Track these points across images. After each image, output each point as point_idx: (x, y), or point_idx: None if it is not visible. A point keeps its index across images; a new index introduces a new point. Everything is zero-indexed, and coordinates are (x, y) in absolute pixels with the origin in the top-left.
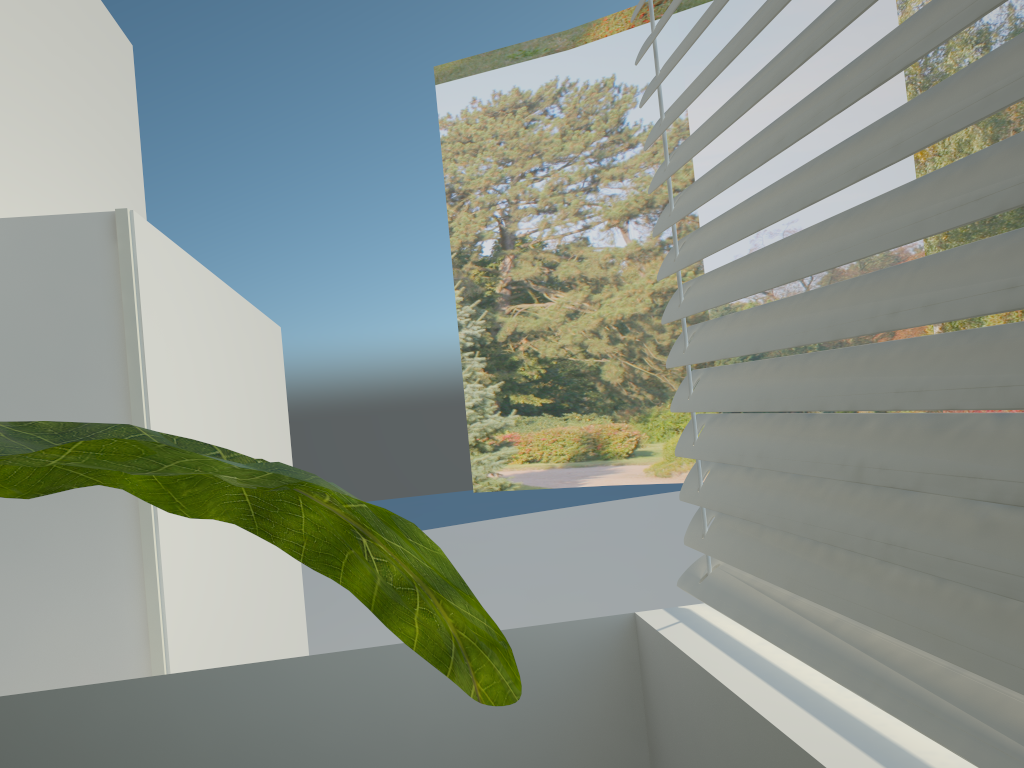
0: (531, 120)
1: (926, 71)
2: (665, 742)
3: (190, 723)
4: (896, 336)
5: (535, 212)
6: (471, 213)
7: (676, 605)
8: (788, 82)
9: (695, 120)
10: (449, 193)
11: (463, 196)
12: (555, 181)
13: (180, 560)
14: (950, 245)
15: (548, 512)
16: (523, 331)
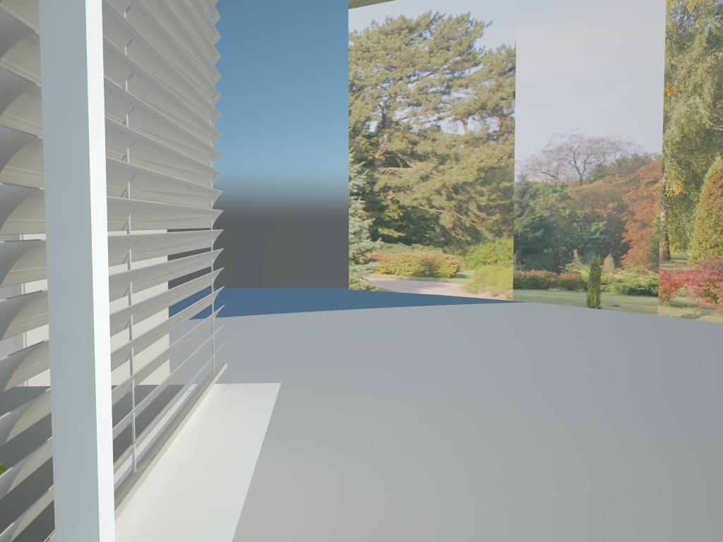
0: (410, 40)
1: (680, 31)
2: None
3: (2, 406)
4: (635, 215)
5: (406, 105)
6: (364, 101)
7: (419, 378)
8: (586, 29)
9: (520, 50)
10: (351, 86)
11: (360, 89)
12: (422, 84)
13: (42, 335)
14: (679, 156)
15: (386, 309)
16: (391, 186)
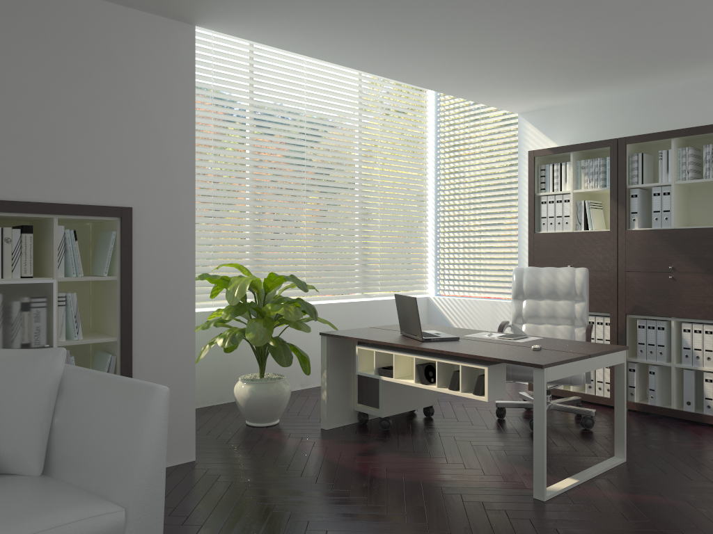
0: None
1: None
2: None
3: None
4: None
5: None
6: None
7: None
8: None
9: None
10: None
11: None
12: None
13: None
14: None
15: None
16: None
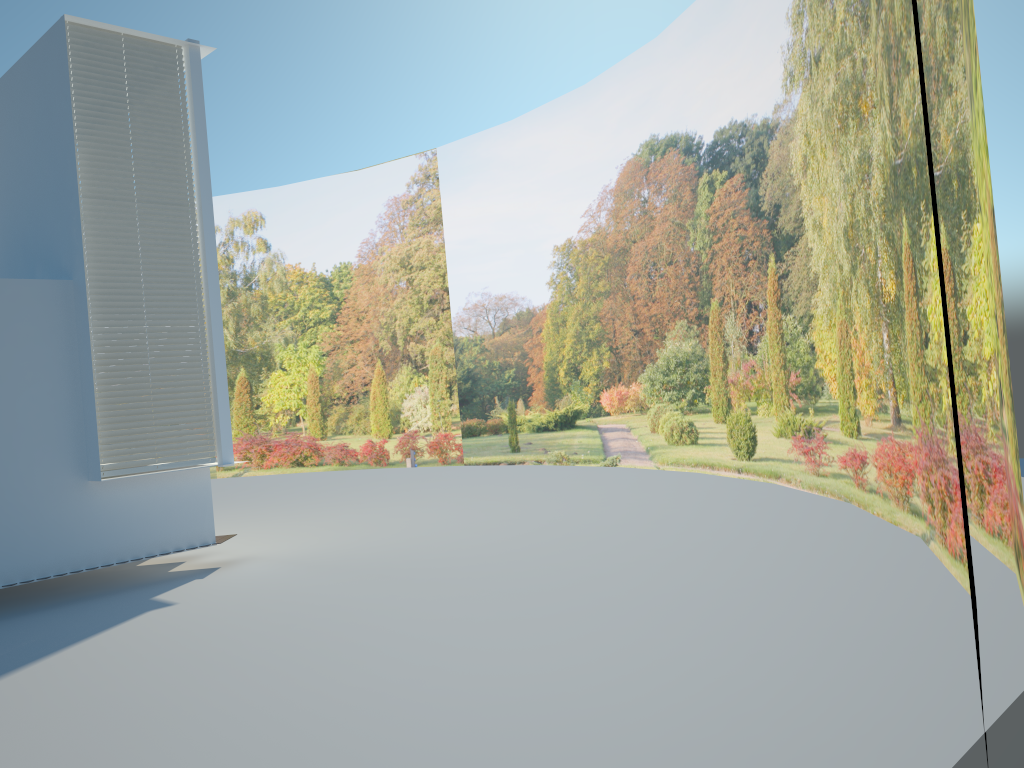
0: None
1: None
2: None
3: None
4: None
5: None
6: None
7: None
8: None
9: None
10: None
11: None
12: None
13: None
14: None
15: None
16: None
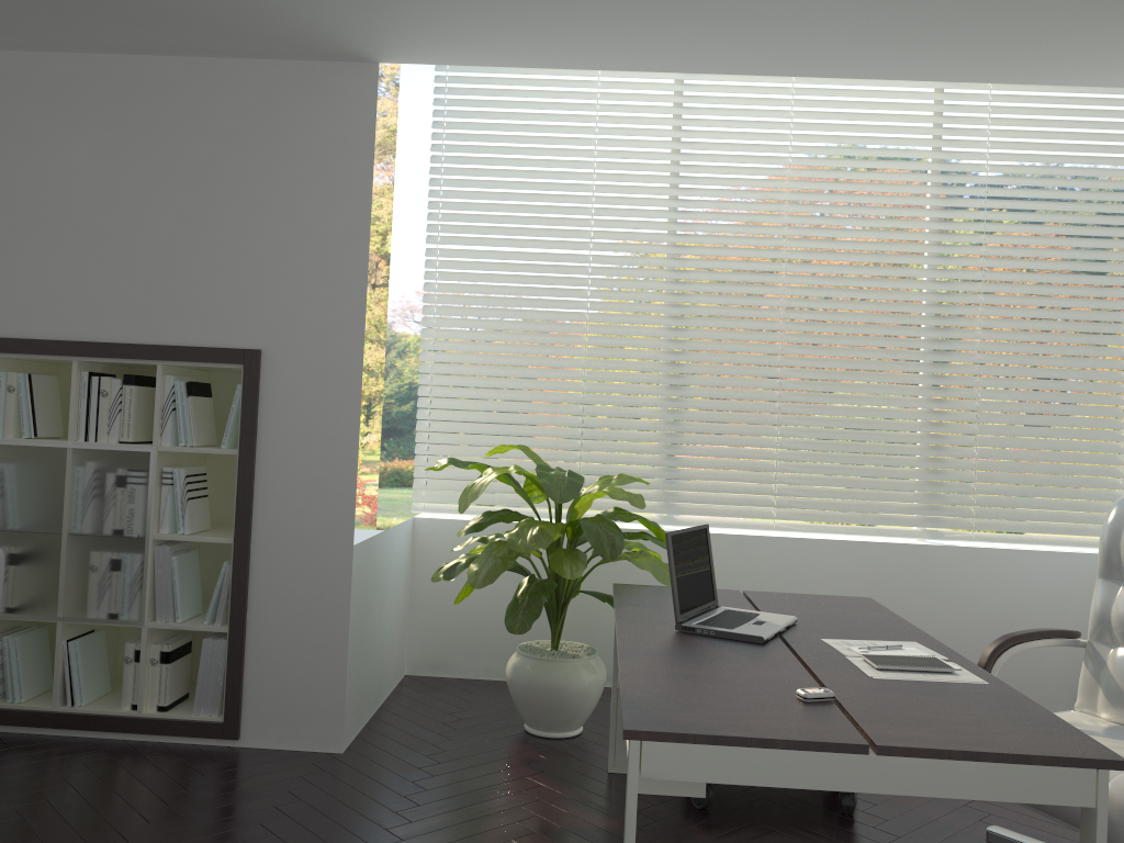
0: None
1: None
2: (428, 545)
3: (388, 542)
4: None
5: None
6: None
7: None
8: None
9: None
10: None
11: None
12: None
13: None
14: None
15: None
16: None
